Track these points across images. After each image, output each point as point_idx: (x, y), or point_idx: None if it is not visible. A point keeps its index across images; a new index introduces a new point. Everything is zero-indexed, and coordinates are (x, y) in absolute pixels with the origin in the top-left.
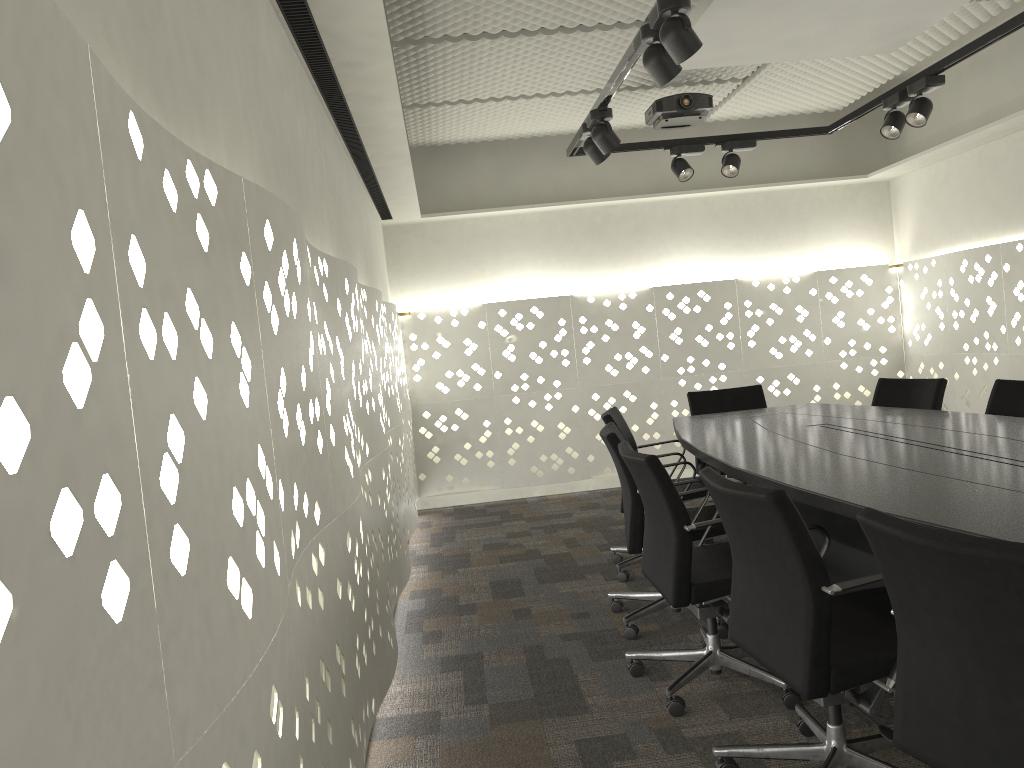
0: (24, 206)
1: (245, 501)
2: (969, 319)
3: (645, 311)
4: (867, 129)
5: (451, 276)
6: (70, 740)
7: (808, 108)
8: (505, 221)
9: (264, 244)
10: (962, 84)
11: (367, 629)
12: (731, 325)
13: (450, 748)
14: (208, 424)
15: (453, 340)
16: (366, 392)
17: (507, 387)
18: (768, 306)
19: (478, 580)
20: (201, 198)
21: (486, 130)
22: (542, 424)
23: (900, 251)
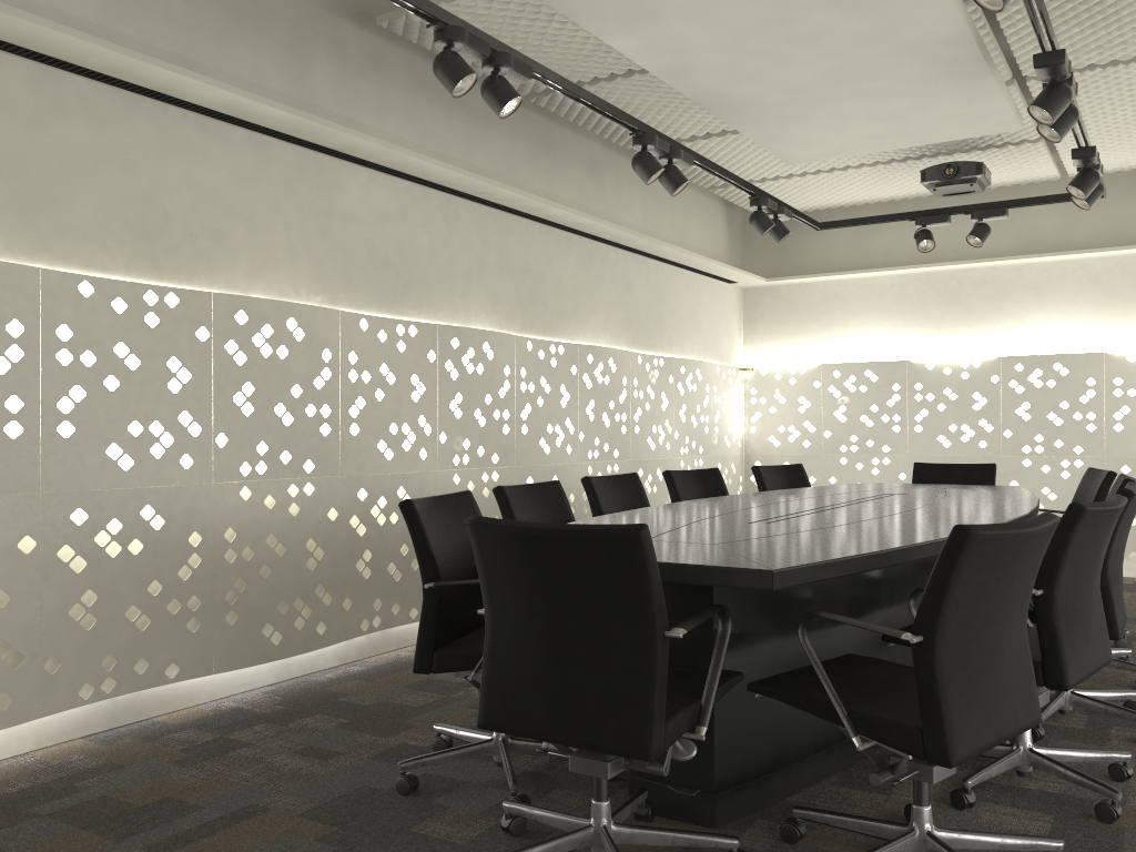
0: None
1: (147, 428)
2: None
3: (989, 382)
4: None
5: (799, 336)
6: None
7: None
8: (855, 284)
9: (233, 322)
10: None
11: (408, 561)
12: (1093, 404)
13: None
14: (115, 393)
15: (789, 397)
16: (507, 419)
17: (835, 447)
18: None
19: None
20: (158, 305)
21: (814, 200)
22: None
23: None
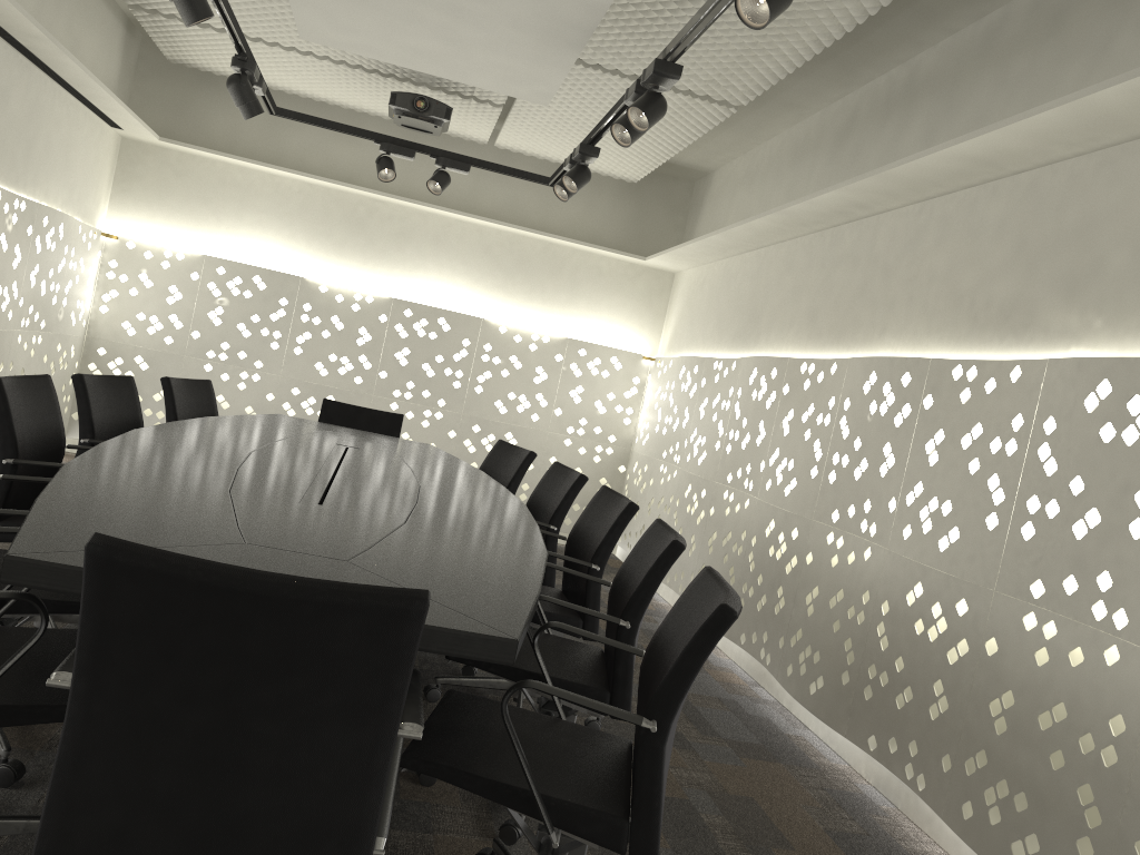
0: None
1: None
2: (673, 427)
3: (377, 320)
4: (669, 214)
5: (182, 215)
6: None
7: (599, 168)
8: (260, 178)
9: None
10: (735, 193)
11: None
12: (464, 364)
13: None
14: None
15: (158, 282)
16: None
17: (202, 351)
18: (508, 357)
19: None
20: None
21: None
22: (229, 402)
23: (662, 346)
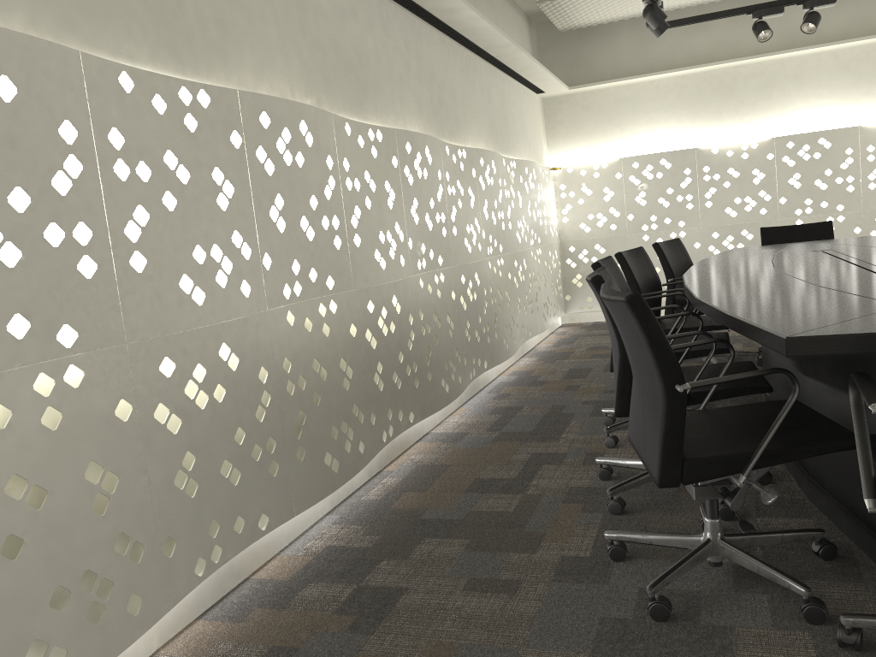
0: (26, 122)
1: (209, 254)
2: None
3: (765, 159)
4: None
5: (596, 136)
6: (56, 310)
7: None
8: (643, 87)
9: (259, 125)
10: None
11: (404, 368)
12: (851, 169)
13: (457, 449)
14: (175, 213)
15: (594, 189)
16: (443, 221)
17: (638, 227)
18: None
19: (563, 367)
20: (193, 105)
21: (617, 11)
22: None
23: None
